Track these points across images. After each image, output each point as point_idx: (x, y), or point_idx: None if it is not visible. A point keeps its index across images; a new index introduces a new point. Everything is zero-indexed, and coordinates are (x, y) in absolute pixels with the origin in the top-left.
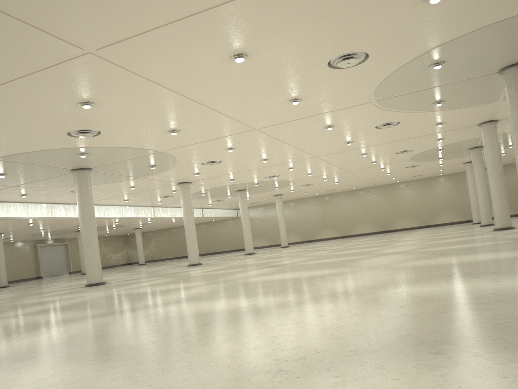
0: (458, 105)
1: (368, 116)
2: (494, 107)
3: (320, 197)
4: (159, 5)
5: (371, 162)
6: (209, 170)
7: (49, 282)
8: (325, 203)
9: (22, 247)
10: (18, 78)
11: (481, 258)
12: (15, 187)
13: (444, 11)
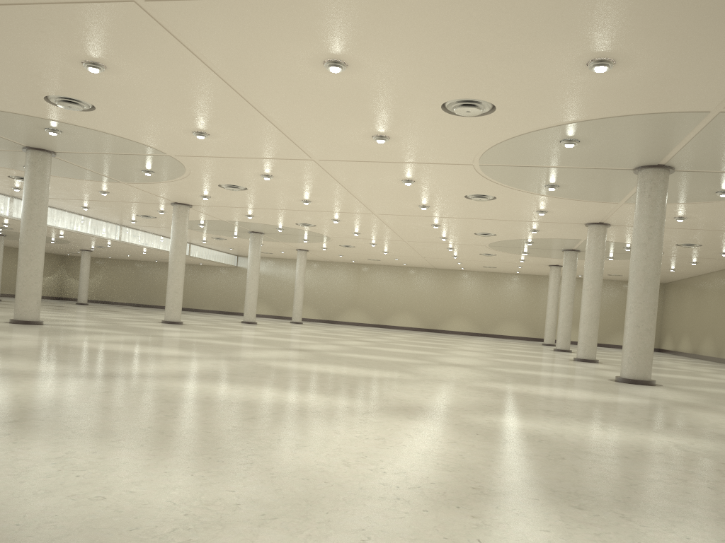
0: (572, 195)
1: (461, 181)
2: (612, 209)
3: (357, 265)
4: None
5: (440, 238)
6: (224, 196)
7: None
8: (361, 276)
9: None
10: (9, 4)
11: (575, 396)
12: None
13: (604, 83)
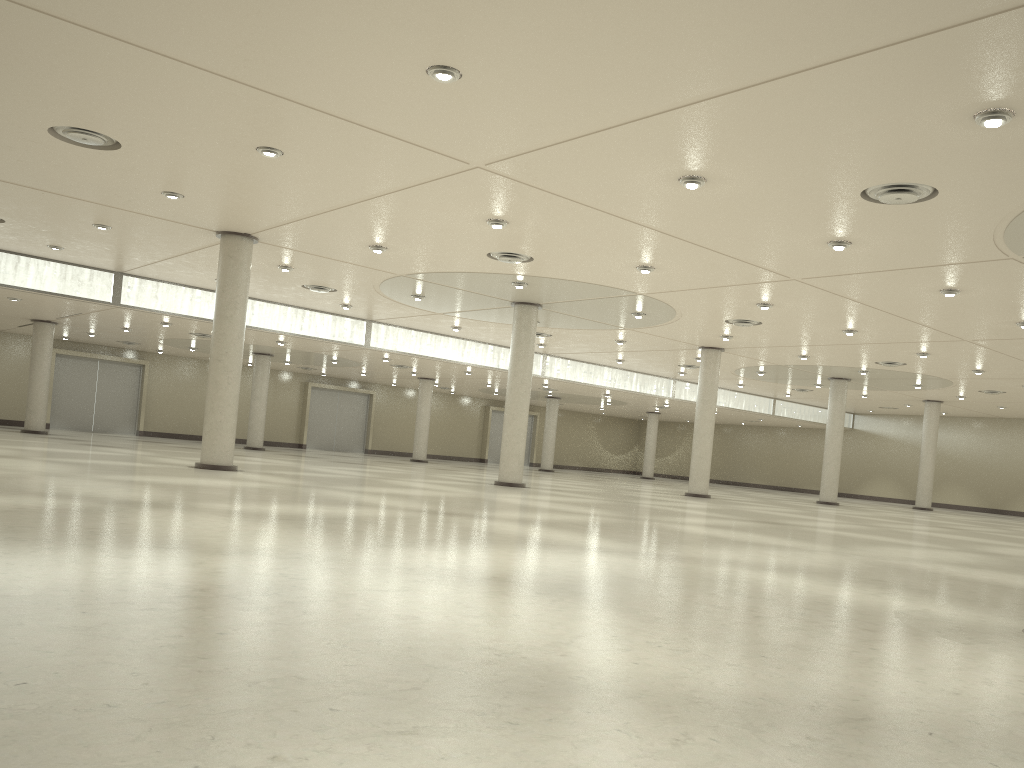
0: None
1: None
2: None
3: None
4: (542, 123)
5: None
6: (746, 334)
7: (477, 470)
8: None
9: (466, 407)
10: (403, 188)
11: None
12: (441, 315)
13: None
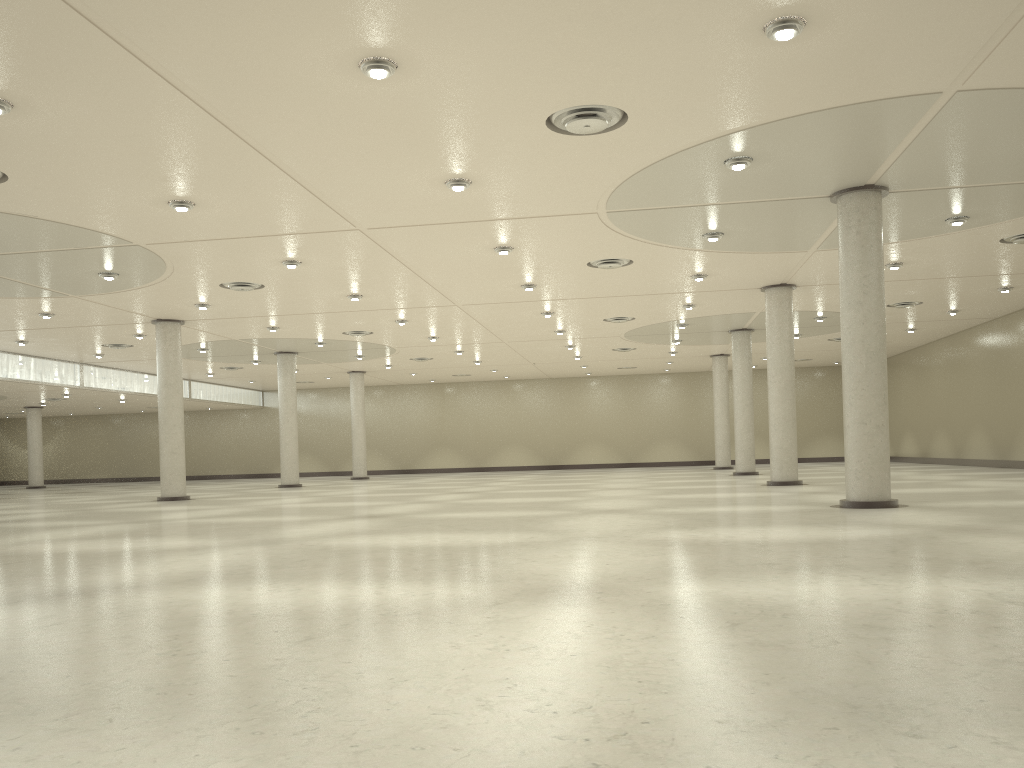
0: (743, 246)
1: (581, 240)
2: (799, 261)
3: (438, 386)
4: None
5: (555, 331)
6: (231, 302)
7: None
8: (446, 400)
9: None
10: None
11: (798, 536)
12: None
13: (789, 60)
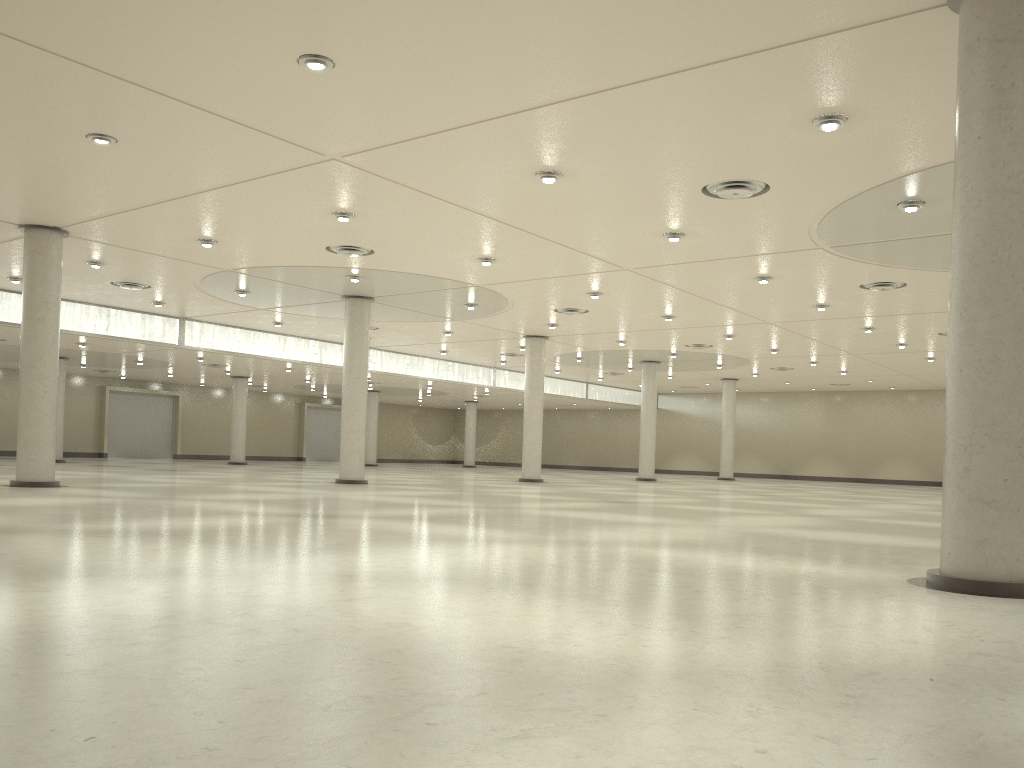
0: None
1: (831, 269)
2: None
3: (822, 394)
4: (409, 116)
5: (896, 345)
6: (572, 322)
7: (303, 469)
8: (830, 409)
9: (280, 404)
10: (248, 180)
11: (873, 541)
12: (264, 311)
13: (863, 137)
